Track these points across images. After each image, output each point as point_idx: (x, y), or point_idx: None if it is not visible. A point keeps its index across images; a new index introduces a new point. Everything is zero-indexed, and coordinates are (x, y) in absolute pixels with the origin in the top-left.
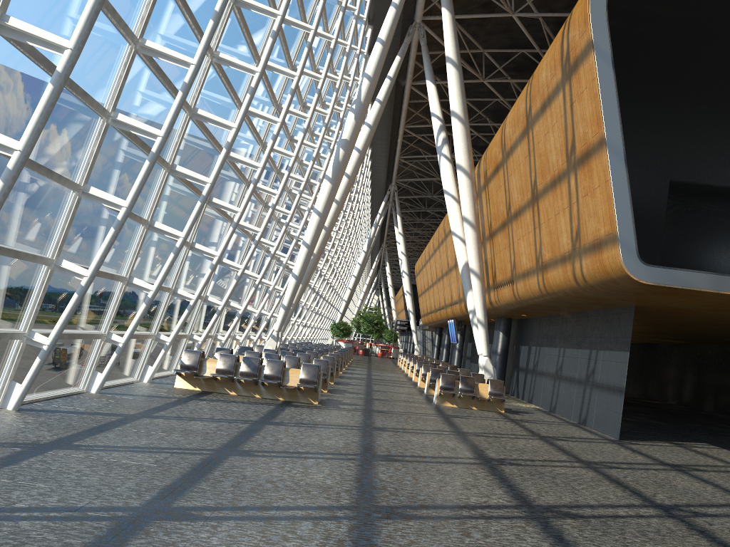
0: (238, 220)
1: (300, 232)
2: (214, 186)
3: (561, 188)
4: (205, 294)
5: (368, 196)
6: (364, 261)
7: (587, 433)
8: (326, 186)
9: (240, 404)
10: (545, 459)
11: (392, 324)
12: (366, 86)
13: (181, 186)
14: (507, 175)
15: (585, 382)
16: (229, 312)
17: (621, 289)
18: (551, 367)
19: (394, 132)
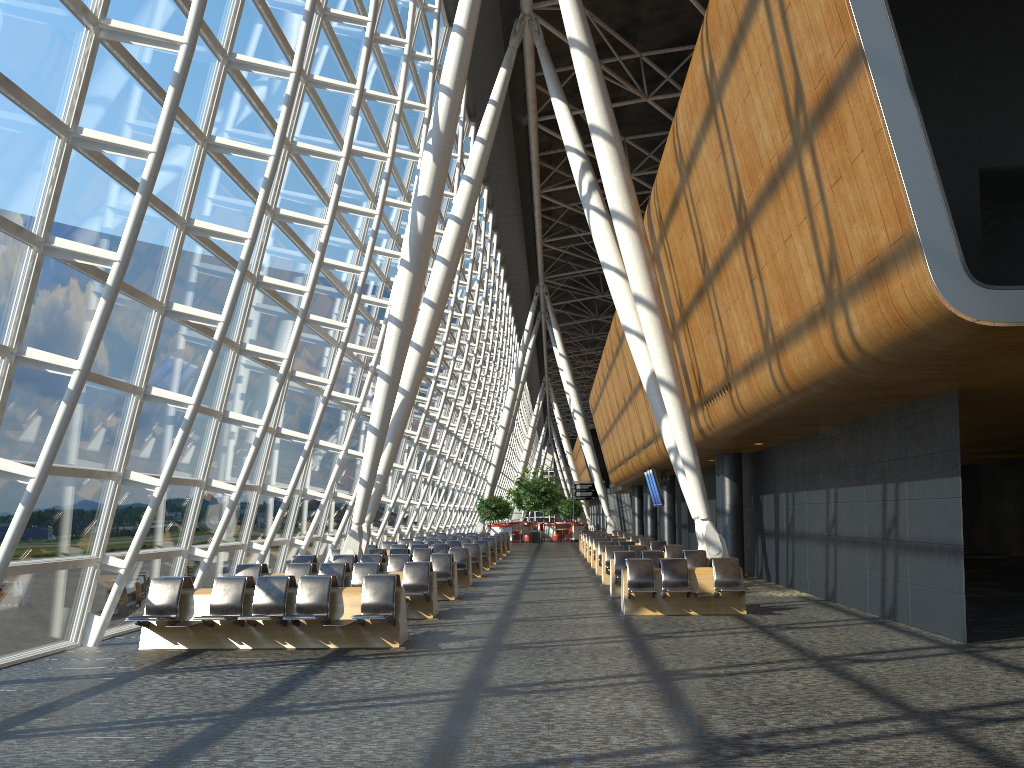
0: (221, 336)
1: (377, 359)
2: (178, 285)
3: (788, 187)
4: (206, 477)
5: (505, 306)
6: (514, 402)
7: (903, 637)
8: (403, 276)
9: (238, 672)
10: (836, 719)
11: (571, 491)
12: (446, 105)
13: (90, 283)
14: (693, 204)
15: (883, 543)
16: (273, 502)
17: (937, 352)
18: (817, 524)
19: (526, 202)
